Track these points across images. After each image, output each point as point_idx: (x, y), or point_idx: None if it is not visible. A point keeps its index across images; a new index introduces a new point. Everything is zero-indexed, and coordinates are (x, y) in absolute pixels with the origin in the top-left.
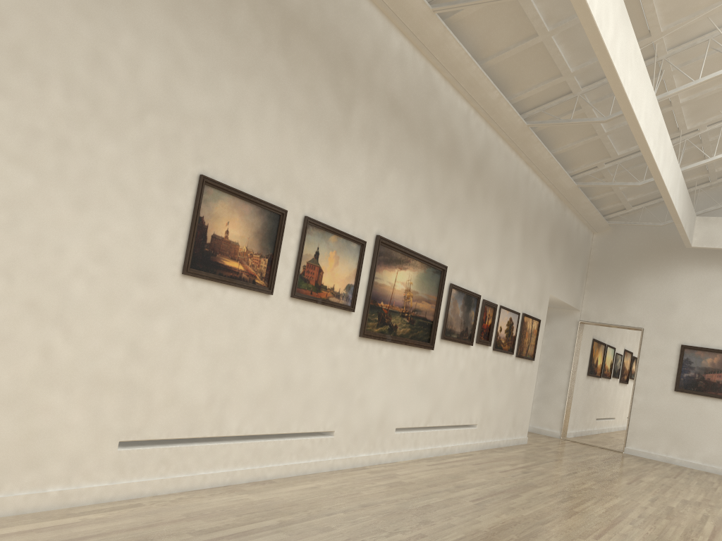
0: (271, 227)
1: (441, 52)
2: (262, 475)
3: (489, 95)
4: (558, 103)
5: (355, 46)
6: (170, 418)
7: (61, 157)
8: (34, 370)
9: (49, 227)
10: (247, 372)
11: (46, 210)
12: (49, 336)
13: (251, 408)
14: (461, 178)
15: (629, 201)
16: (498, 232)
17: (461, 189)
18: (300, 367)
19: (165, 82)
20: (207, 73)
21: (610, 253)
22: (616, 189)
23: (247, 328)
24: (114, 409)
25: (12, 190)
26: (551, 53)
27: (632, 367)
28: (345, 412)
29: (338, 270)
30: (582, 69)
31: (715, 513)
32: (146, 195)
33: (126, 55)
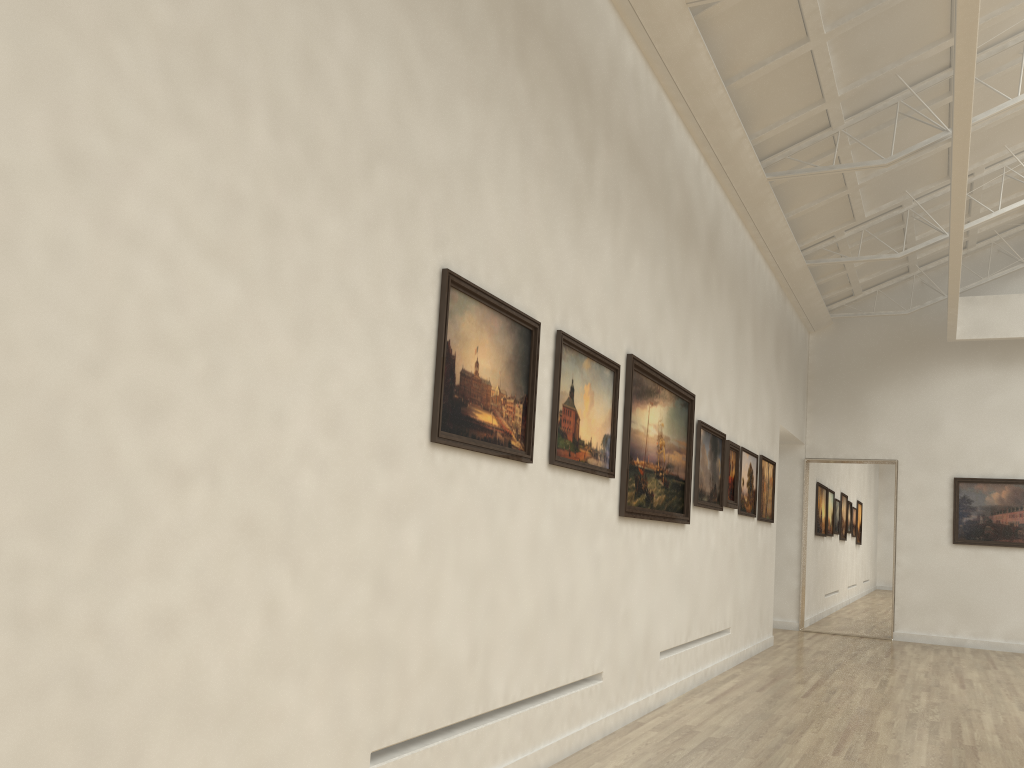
0: (523, 351)
1: (683, 69)
2: (535, 765)
3: (730, 135)
4: (811, 143)
5: (591, 57)
6: (429, 696)
7: (272, 245)
8: (257, 648)
9: (262, 377)
10: (509, 596)
11: (257, 345)
12: (273, 580)
13: (517, 655)
14: (698, 261)
15: (862, 283)
16: (733, 338)
17: (699, 277)
18: (564, 576)
19: (394, 110)
20: (441, 96)
21: (837, 359)
22: (850, 266)
23: (506, 523)
24: (362, 696)
25: (209, 311)
26: (820, 67)
27: (848, 516)
28: (612, 639)
29: (593, 413)
30: (854, 90)
31: None
32: (381, 308)
33: (345, 60)
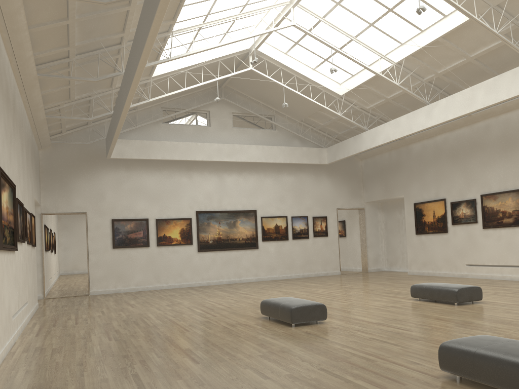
0: None
1: (11, 19)
2: None
3: (26, 53)
4: (60, 63)
5: None
6: None
7: None
8: None
9: None
10: None
11: None
12: None
13: None
14: (11, 116)
15: (67, 127)
16: (21, 154)
17: (12, 124)
18: None
19: None
20: None
21: (55, 164)
22: (63, 120)
23: None
24: None
25: None
26: (70, 32)
27: (52, 240)
28: (1, 312)
29: None
30: (82, 45)
31: (187, 305)
32: None
33: None
